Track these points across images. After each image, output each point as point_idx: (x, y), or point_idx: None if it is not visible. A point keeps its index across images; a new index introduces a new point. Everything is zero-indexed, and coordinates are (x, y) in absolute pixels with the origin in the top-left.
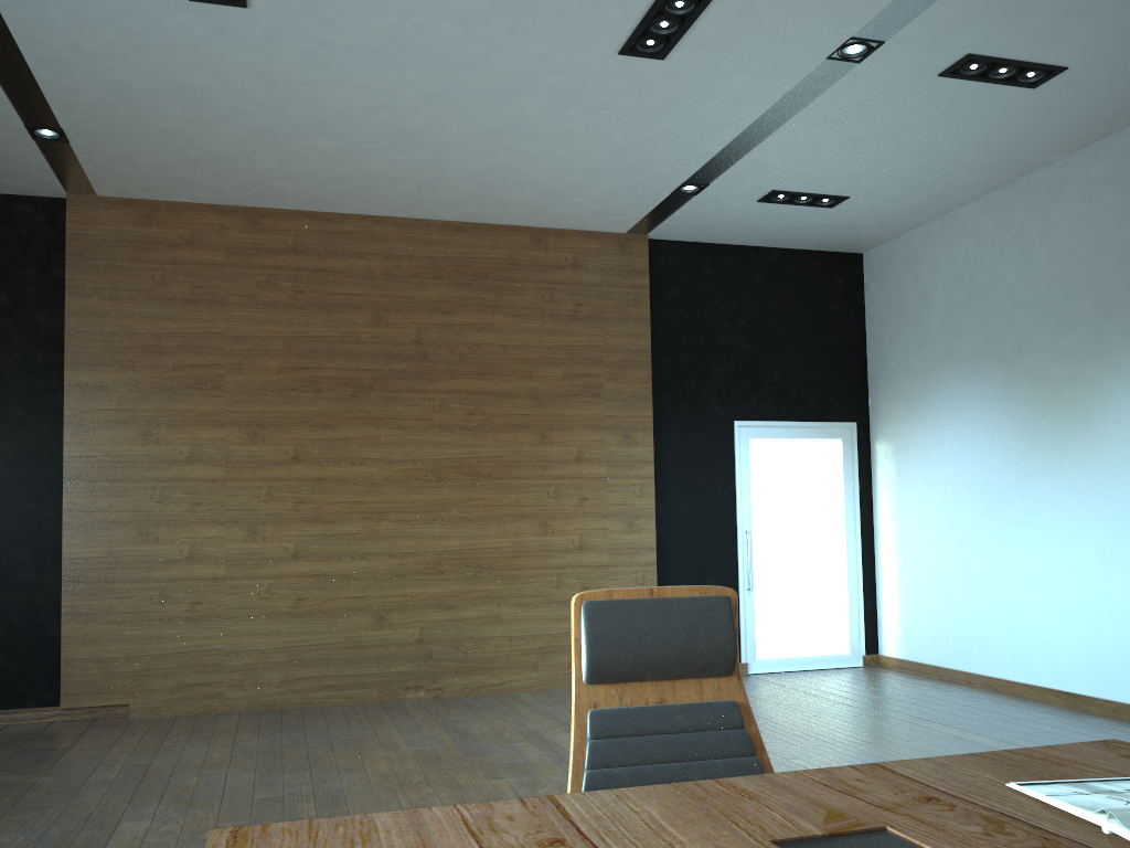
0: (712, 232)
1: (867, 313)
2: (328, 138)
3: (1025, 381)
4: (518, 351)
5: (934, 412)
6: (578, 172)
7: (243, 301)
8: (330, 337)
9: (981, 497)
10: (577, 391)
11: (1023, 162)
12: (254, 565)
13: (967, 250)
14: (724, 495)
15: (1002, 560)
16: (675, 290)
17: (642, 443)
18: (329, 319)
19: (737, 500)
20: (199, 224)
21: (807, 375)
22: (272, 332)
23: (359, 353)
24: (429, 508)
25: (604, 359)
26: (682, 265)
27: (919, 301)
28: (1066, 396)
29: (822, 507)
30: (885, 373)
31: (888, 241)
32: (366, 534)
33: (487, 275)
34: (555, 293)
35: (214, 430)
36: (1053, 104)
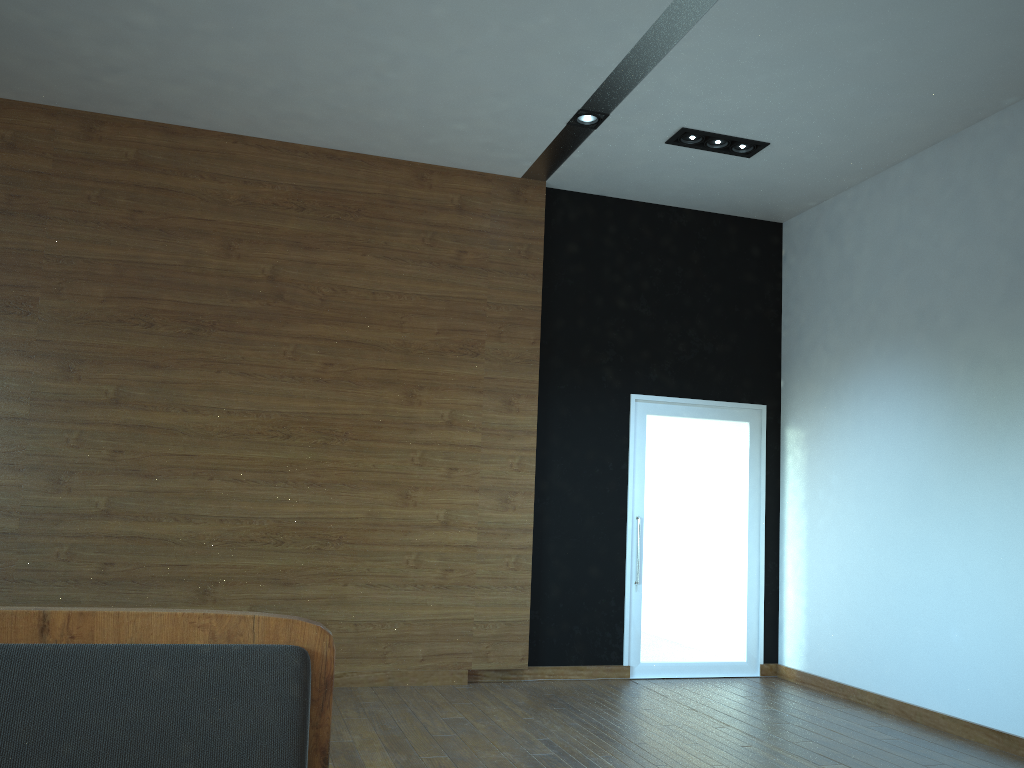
0: (617, 183)
1: (784, 287)
2: (146, 11)
3: (962, 361)
4: (389, 298)
5: (853, 395)
6: (456, 86)
7: (69, 217)
8: (170, 265)
9: (904, 493)
10: (454, 347)
11: (972, 106)
12: (55, 521)
13: (899, 213)
14: (615, 475)
15: (925, 567)
16: (574, 246)
17: (525, 411)
18: (170, 245)
19: (629, 482)
20: (24, 126)
21: (714, 350)
22: (100, 255)
23: (202, 286)
24: (272, 468)
25: (487, 314)
26: (583, 219)
27: (842, 273)
28: (1012, 379)
29: (724, 496)
30: (800, 353)
31: (811, 208)
32: (194, 494)
33: (359, 211)
34: (436, 237)
35: (21, 361)
36: (1020, 16)
